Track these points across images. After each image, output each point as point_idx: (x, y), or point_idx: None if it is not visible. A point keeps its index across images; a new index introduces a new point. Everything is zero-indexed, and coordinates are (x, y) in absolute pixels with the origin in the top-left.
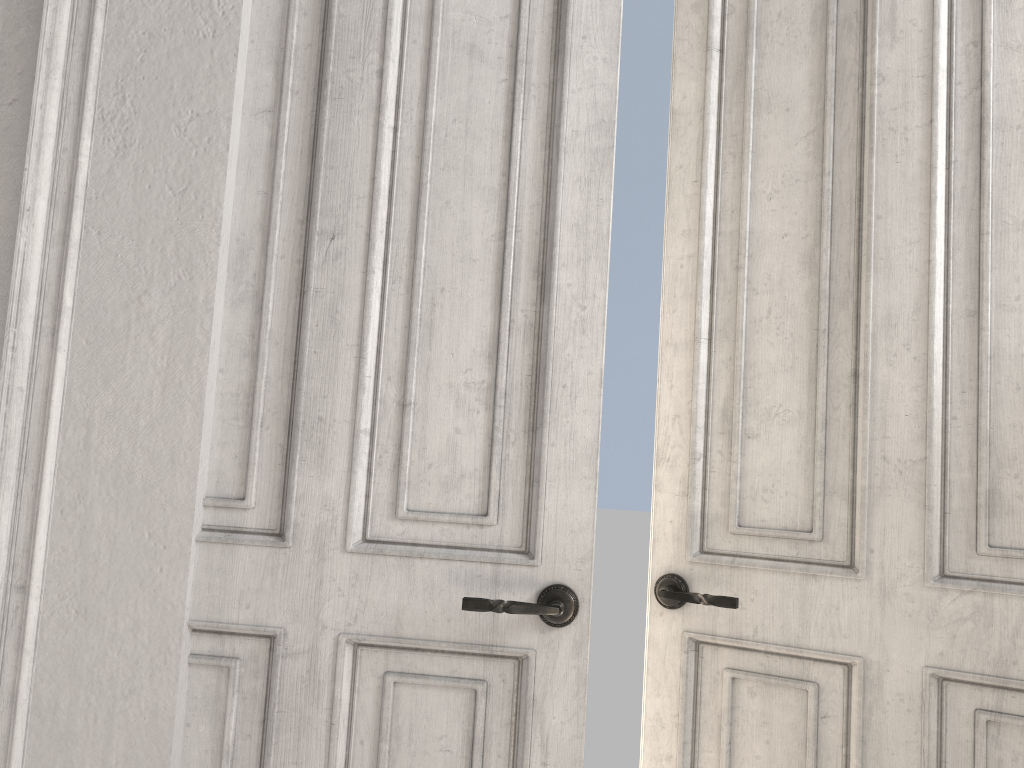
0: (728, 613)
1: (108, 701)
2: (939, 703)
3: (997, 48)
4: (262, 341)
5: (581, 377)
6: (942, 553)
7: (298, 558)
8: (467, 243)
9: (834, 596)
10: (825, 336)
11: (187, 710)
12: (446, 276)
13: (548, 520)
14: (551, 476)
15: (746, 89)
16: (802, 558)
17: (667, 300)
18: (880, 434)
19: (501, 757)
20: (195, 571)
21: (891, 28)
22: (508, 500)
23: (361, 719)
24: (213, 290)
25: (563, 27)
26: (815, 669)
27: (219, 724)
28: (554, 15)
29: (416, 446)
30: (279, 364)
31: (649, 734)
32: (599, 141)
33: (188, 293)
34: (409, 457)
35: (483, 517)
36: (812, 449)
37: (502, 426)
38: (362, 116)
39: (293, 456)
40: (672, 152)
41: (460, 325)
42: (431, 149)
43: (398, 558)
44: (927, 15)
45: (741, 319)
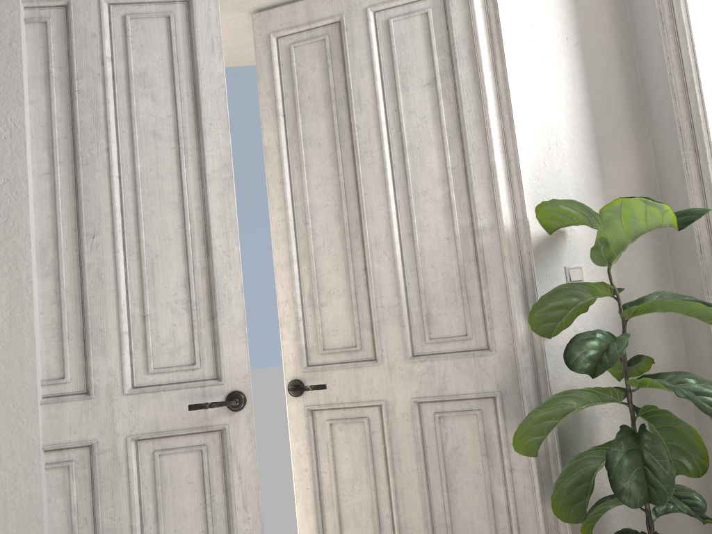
0: (324, 393)
1: (2, 497)
2: (419, 414)
3: (405, 112)
4: (62, 294)
5: (232, 289)
6: (412, 345)
7: (99, 402)
8: (166, 231)
9: (369, 374)
10: (350, 252)
11: (48, 493)
12: (157, 249)
13: (226, 361)
14: (224, 339)
15: (298, 135)
16: (354, 360)
17: (274, 243)
18: (379, 295)
19: (219, 479)
20: (42, 420)
21: (359, 104)
22: (205, 355)
23: (144, 477)
24: (31, 272)
25: (200, 119)
26: (366, 411)
27: (67, 496)
28: (194, 113)
29: (154, 336)
30: (73, 305)
31: (295, 461)
32: (225, 174)
33: (16, 275)
34: (151, 342)
35: (193, 365)
36: (351, 307)
37: (197, 319)
38: (101, 172)
39: (88, 351)
40: (267, 168)
41: (168, 272)
42: (140, 186)
43: (152, 393)
44: (374, 98)
45: (311, 248)
